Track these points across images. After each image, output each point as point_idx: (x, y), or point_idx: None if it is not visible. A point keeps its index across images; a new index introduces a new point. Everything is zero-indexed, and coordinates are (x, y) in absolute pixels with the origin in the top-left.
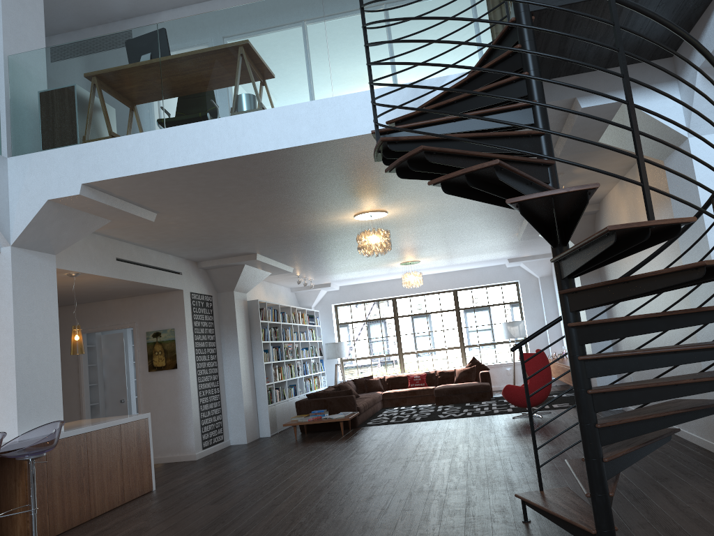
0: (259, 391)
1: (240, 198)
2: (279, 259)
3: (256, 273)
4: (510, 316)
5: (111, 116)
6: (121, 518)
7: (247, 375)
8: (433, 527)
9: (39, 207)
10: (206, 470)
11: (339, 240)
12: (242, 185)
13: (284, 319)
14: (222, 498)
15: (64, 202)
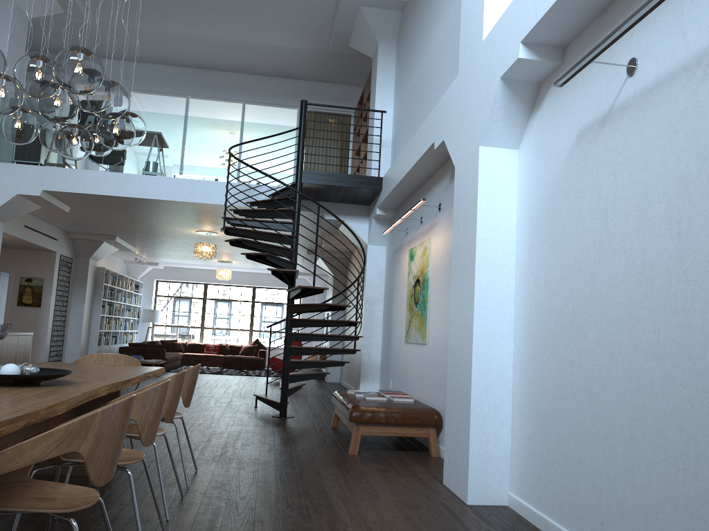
0: (92, 335)
1: (130, 211)
2: (130, 242)
3: (109, 248)
4: None
5: None
6: None
7: (86, 321)
8: (211, 405)
9: (10, 197)
10: None
11: (180, 240)
12: (136, 207)
13: (119, 284)
14: None
15: (26, 196)
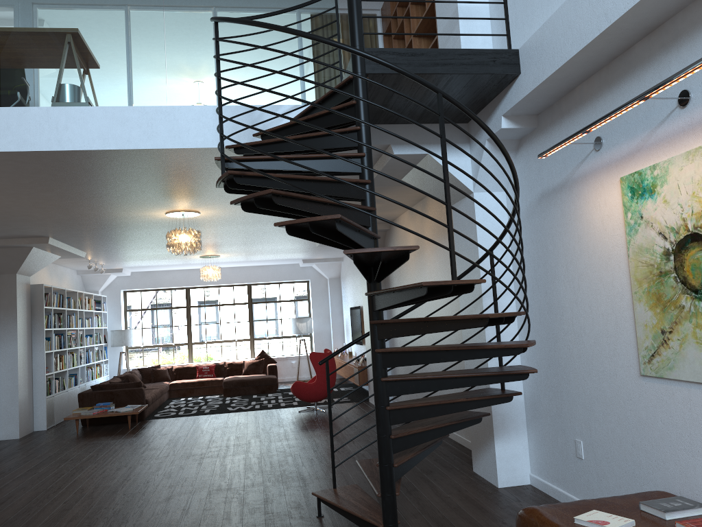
0: (37, 382)
1: (47, 186)
2: (73, 243)
3: (45, 256)
4: (299, 312)
5: None
6: None
7: (24, 365)
8: (236, 526)
9: None
10: None
11: (144, 232)
12: (54, 176)
13: (70, 304)
14: (2, 504)
15: None
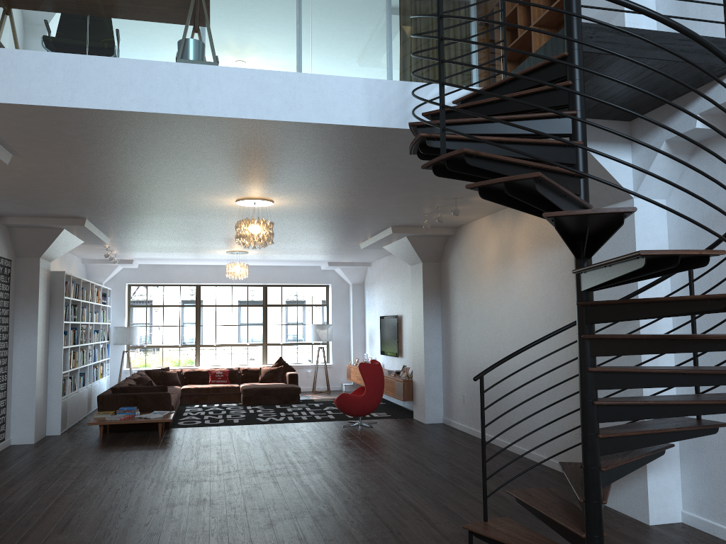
0: (52, 381)
1: (136, 159)
2: (105, 228)
3: (70, 241)
4: (316, 318)
5: (6, 18)
6: None
7: (42, 361)
8: None
9: None
10: (6, 482)
11: (193, 220)
12: (155, 146)
13: (83, 296)
14: (68, 524)
15: None
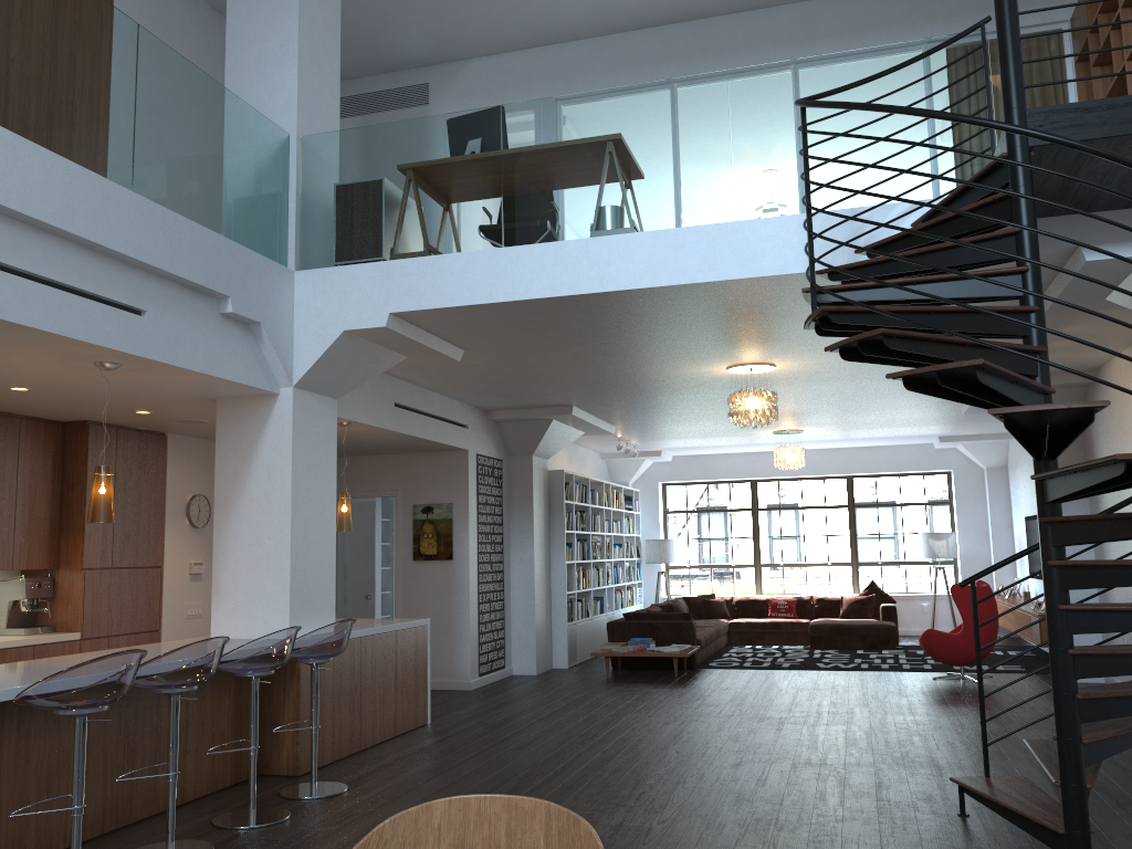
0: (556, 602)
1: (580, 339)
2: (600, 414)
3: (565, 433)
4: (933, 523)
5: (433, 225)
6: (401, 754)
7: (541, 578)
8: (834, 809)
9: (332, 339)
10: (492, 705)
11: (695, 396)
12: (589, 324)
13: (594, 500)
14: (529, 744)
15: (362, 333)
